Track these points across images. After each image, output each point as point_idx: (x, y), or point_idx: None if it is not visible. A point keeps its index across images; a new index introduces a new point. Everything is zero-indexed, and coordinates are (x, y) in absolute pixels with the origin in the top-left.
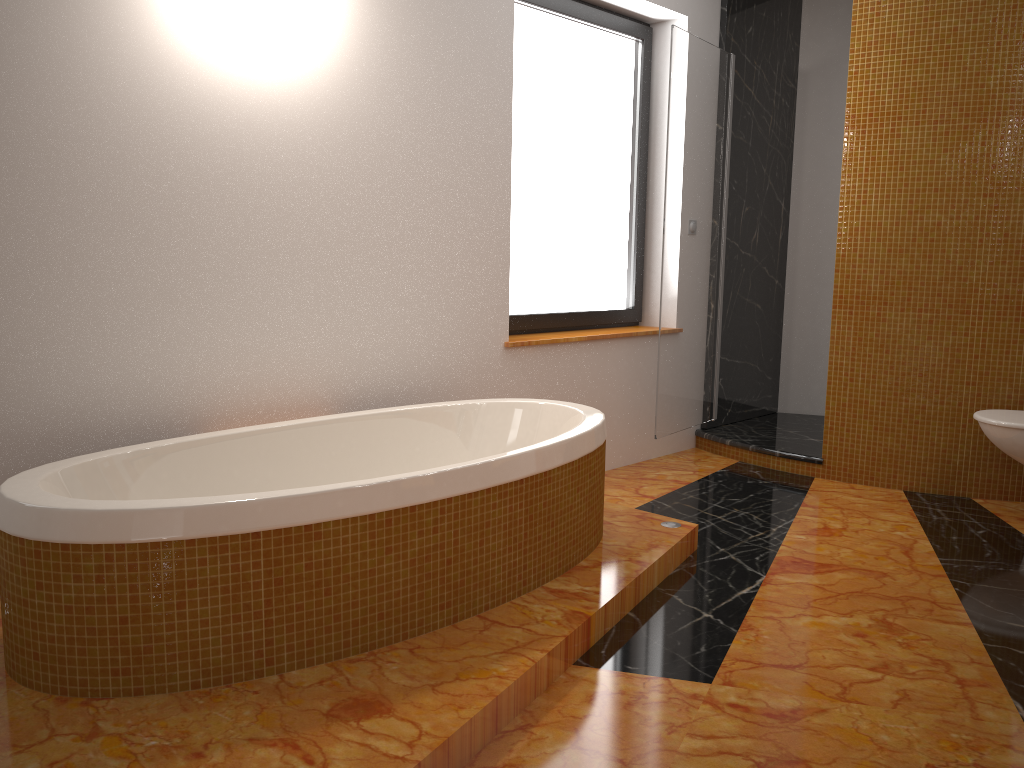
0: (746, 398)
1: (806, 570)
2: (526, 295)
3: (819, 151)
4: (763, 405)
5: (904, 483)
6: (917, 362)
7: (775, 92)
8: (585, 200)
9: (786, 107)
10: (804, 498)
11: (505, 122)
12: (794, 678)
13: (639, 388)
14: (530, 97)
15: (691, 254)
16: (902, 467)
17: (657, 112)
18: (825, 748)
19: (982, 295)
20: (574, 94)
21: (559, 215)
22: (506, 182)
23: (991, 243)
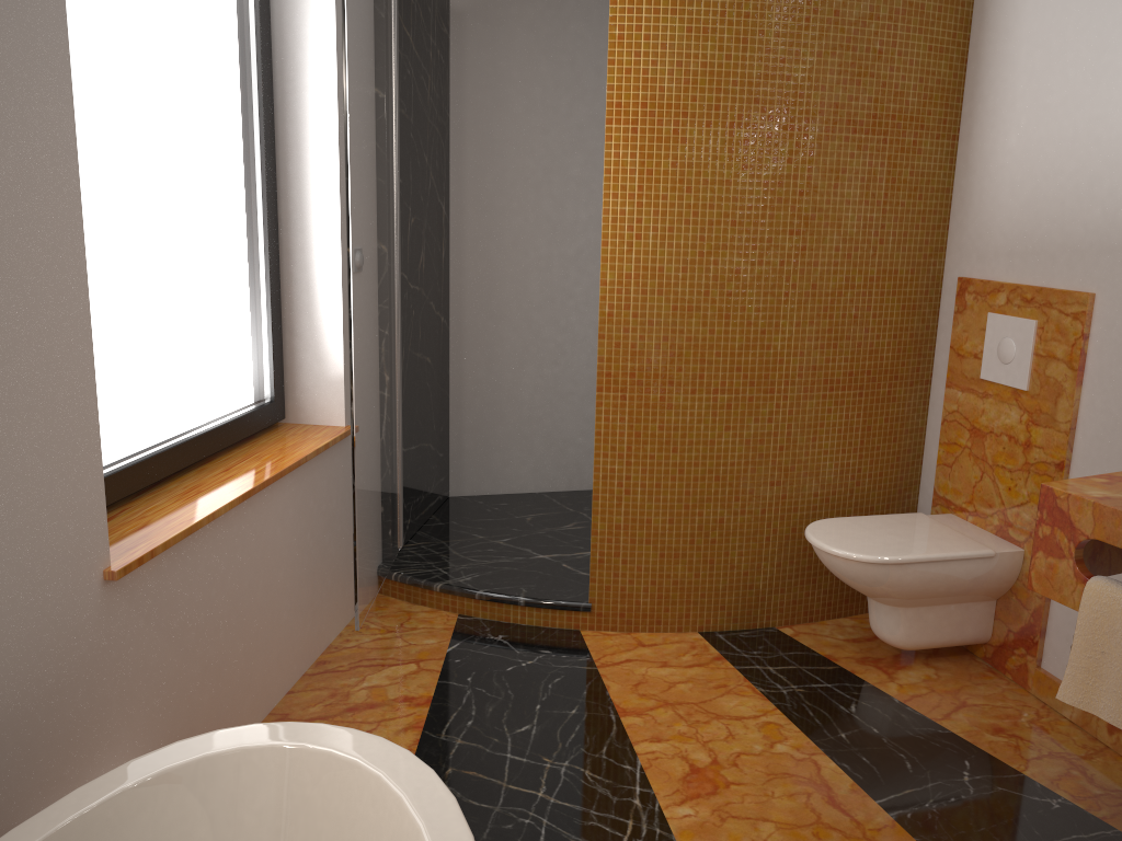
0: (423, 494)
1: None
2: (109, 433)
3: (485, 131)
4: (438, 494)
5: (699, 622)
6: (713, 461)
7: (431, 39)
8: (191, 227)
9: (442, 63)
10: (608, 692)
11: (58, 87)
12: None
13: (311, 542)
14: (77, 22)
15: (375, 312)
16: (697, 602)
17: (285, 62)
18: None
19: (788, 367)
20: (157, 21)
21: (152, 263)
22: (74, 226)
23: (798, 297)
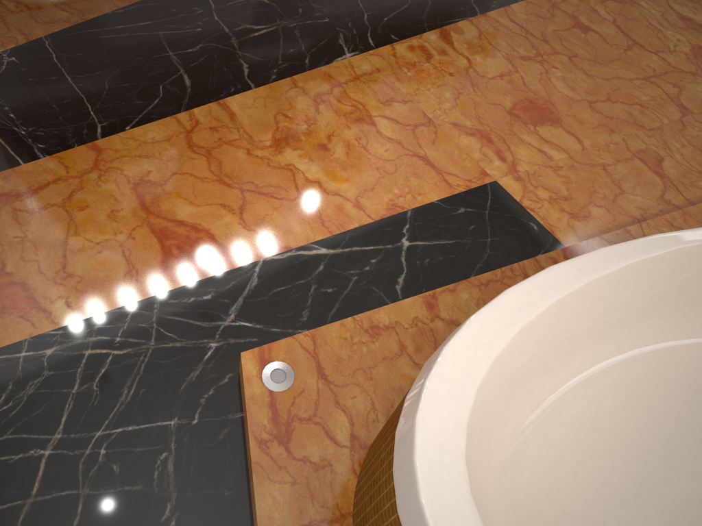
0: None
1: (200, 240)
2: None
3: None
4: None
5: None
6: None
7: None
8: None
9: None
10: None
11: None
12: (435, 150)
13: None
14: None
15: None
16: None
17: None
18: (488, 110)
19: None
20: None
21: None
22: None
23: None
